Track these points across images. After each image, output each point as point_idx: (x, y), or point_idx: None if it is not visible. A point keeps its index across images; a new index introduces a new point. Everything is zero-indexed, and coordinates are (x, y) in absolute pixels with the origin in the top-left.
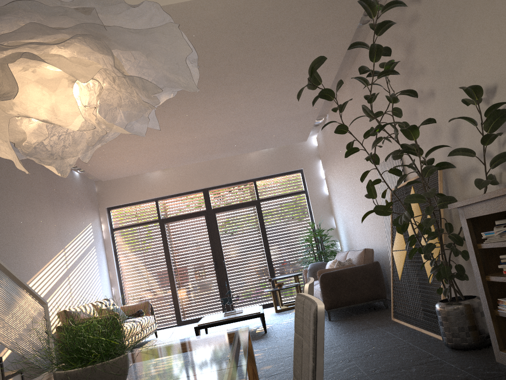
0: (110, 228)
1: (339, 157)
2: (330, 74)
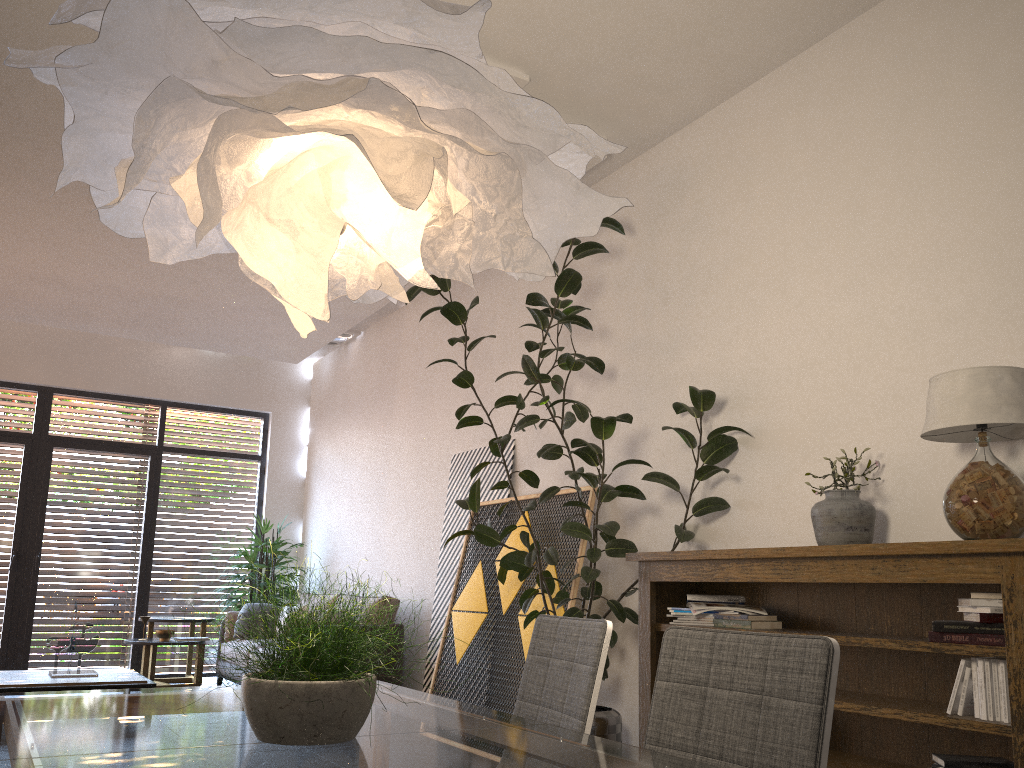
0: None
1: (362, 416)
2: None
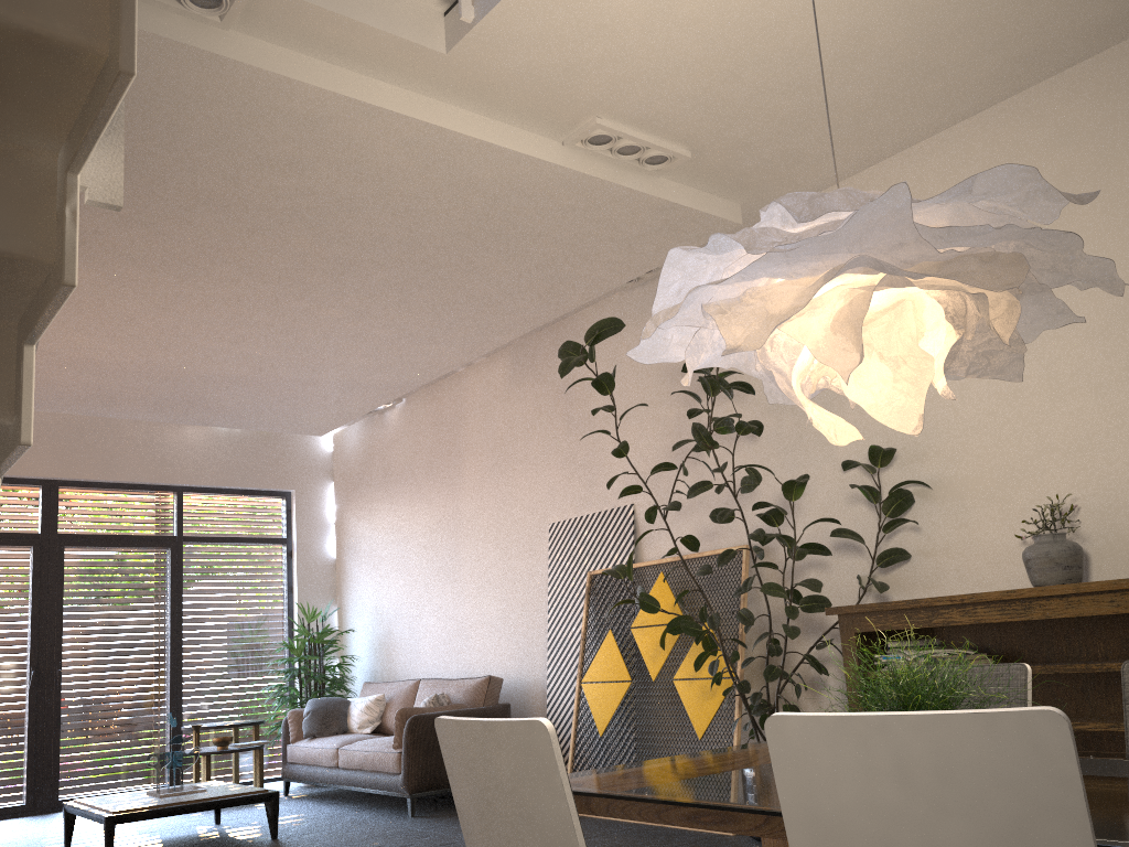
0: None
1: (414, 488)
2: (506, 336)
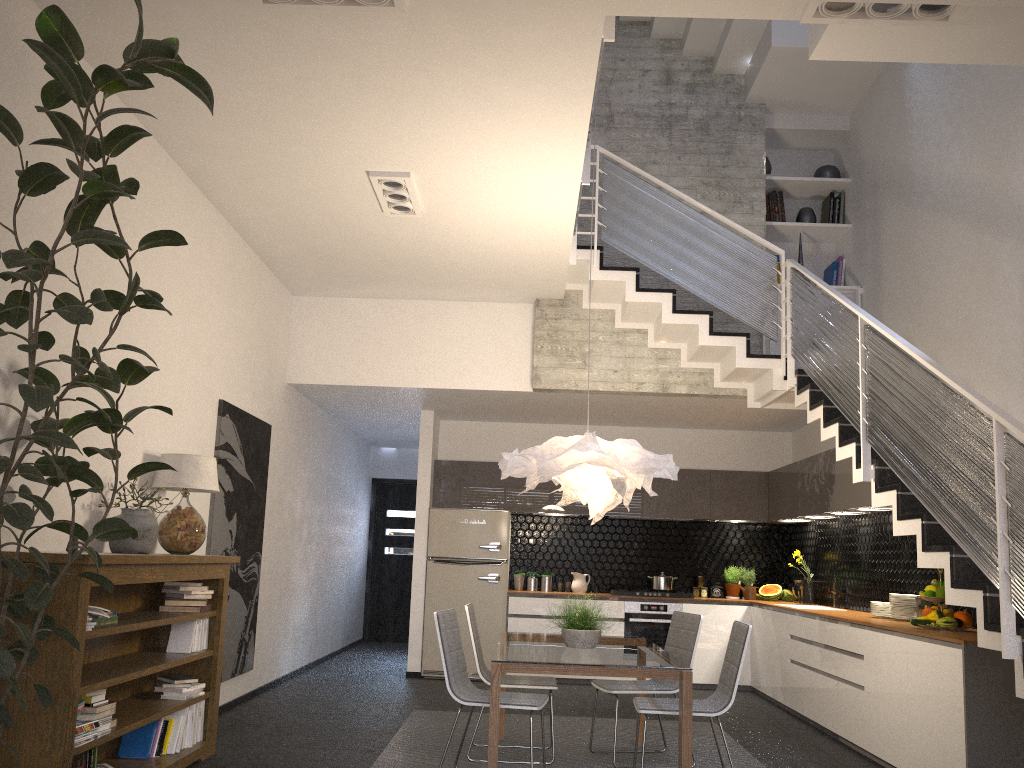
0: None
1: None
2: None
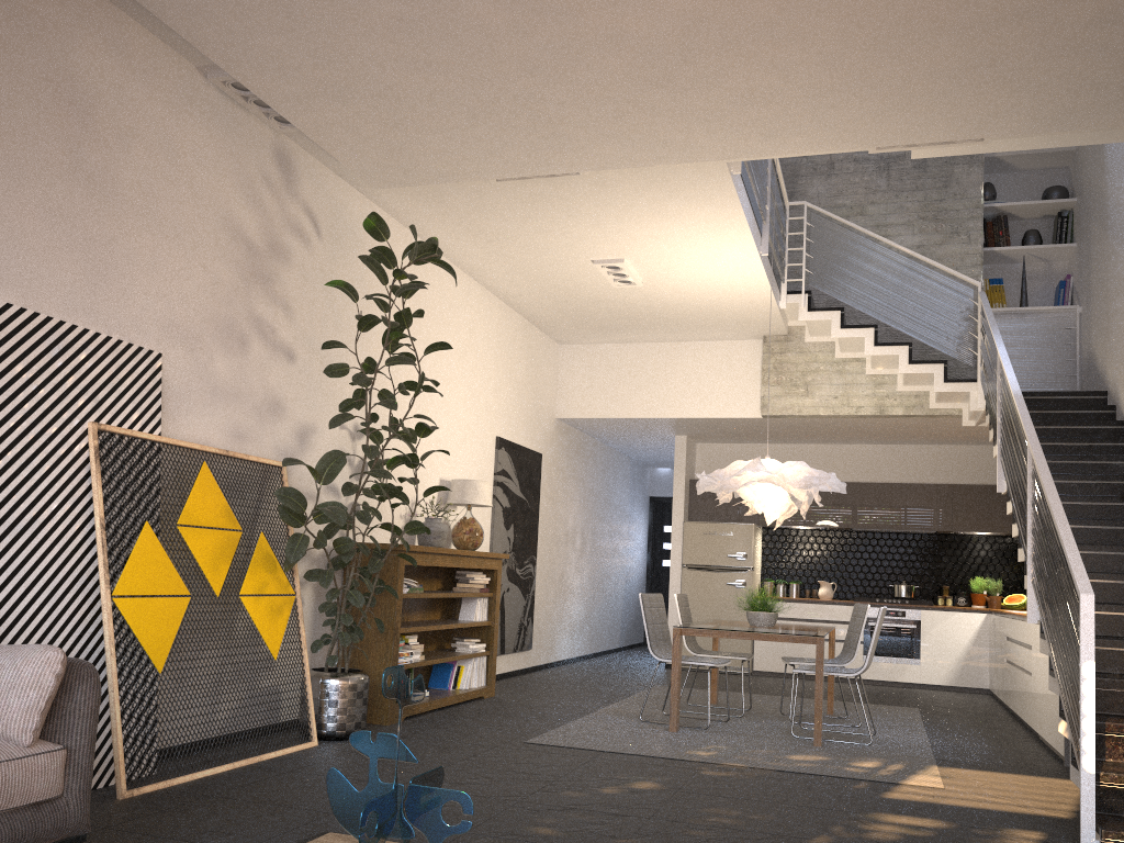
0: None
1: None
2: None
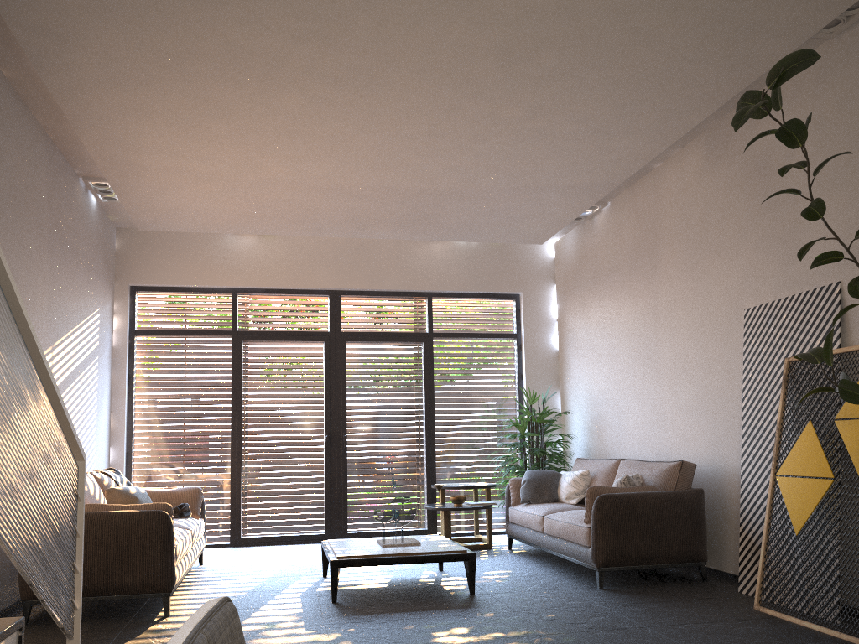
0: (129, 327)
1: (618, 284)
2: (695, 117)
